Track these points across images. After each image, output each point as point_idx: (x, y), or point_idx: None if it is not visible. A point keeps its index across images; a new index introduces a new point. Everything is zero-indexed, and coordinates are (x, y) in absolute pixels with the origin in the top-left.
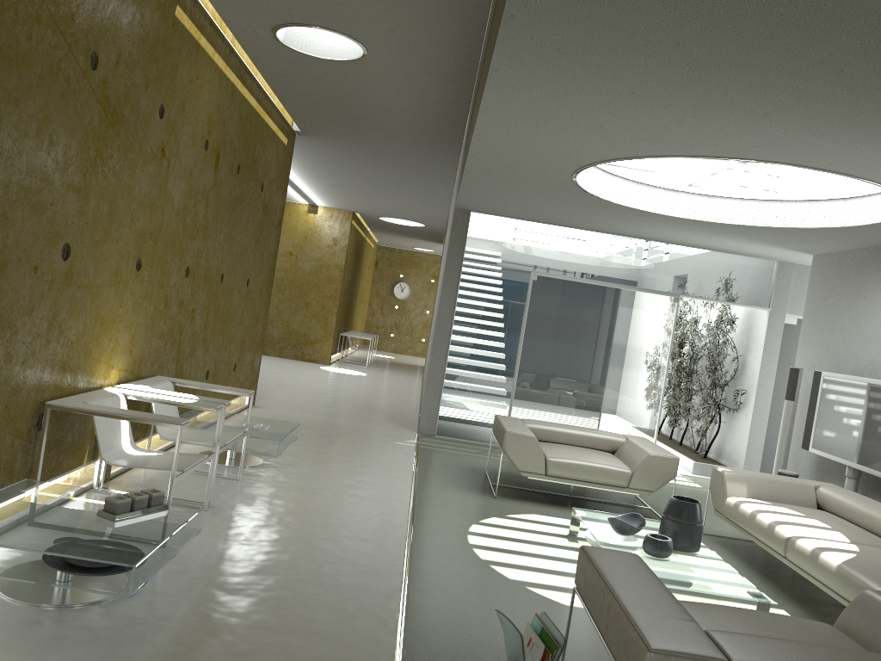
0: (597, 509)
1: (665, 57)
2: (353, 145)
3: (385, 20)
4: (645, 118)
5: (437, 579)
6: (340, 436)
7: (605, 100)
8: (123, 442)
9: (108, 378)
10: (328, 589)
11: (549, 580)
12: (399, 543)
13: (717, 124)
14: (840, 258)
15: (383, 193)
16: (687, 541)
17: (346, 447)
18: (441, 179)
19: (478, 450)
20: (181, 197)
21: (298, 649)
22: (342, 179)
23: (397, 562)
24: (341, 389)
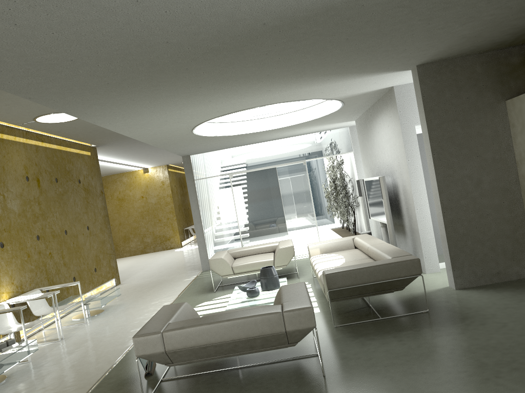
0: None
1: (138, 103)
2: (125, 142)
3: None
4: (175, 114)
5: None
6: (155, 286)
7: (149, 116)
8: (10, 323)
9: (2, 298)
10: (95, 356)
11: None
12: None
13: (202, 107)
14: (360, 120)
15: (167, 153)
16: (270, 285)
17: (154, 291)
18: None
19: None
20: (19, 207)
21: (65, 381)
22: (141, 155)
23: None
24: (177, 259)
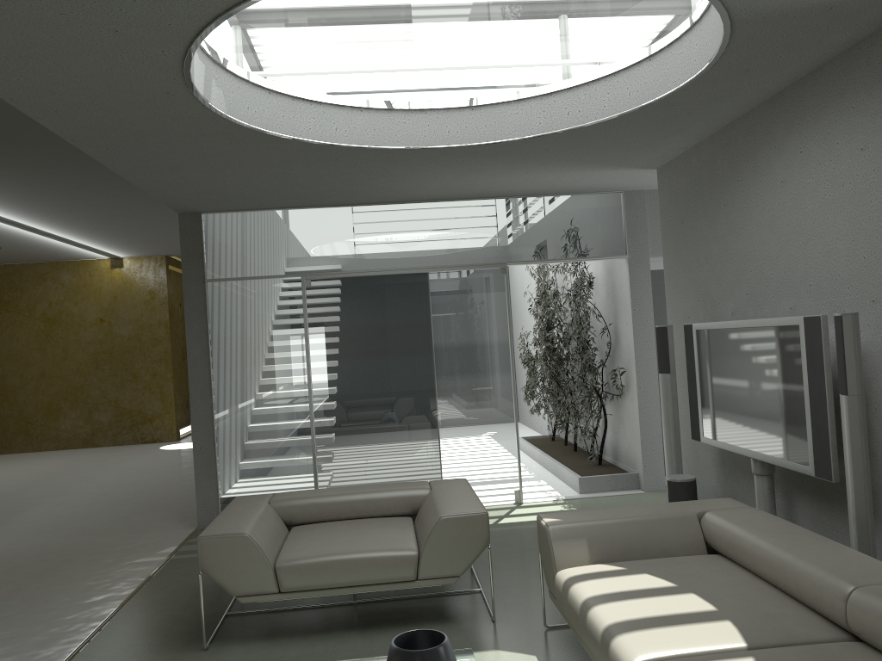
0: (386, 620)
1: None
2: (28, 159)
3: None
4: None
5: None
6: (44, 574)
7: None
8: None
9: None
10: None
11: None
12: None
13: None
14: (687, 162)
15: (161, 222)
16: None
17: (26, 598)
18: None
19: None
20: None
21: None
22: (94, 215)
23: None
24: (152, 476)
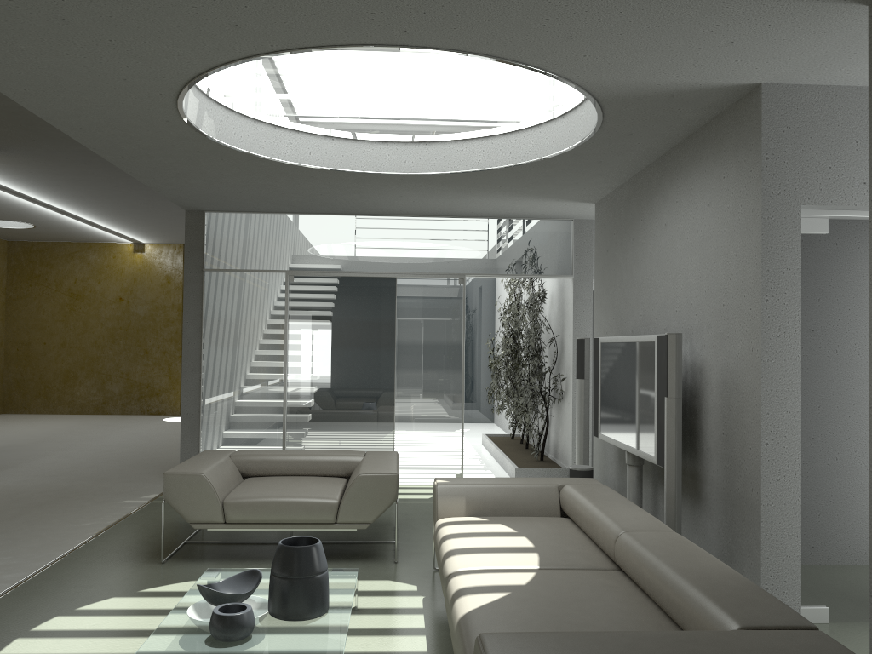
0: None
1: None
2: (62, 154)
3: None
4: None
5: None
6: (45, 505)
7: None
8: None
9: None
10: None
11: None
12: None
13: None
14: (613, 200)
15: (178, 215)
16: (296, 605)
17: (27, 520)
18: None
19: None
20: None
21: None
22: (119, 204)
23: None
24: (150, 441)
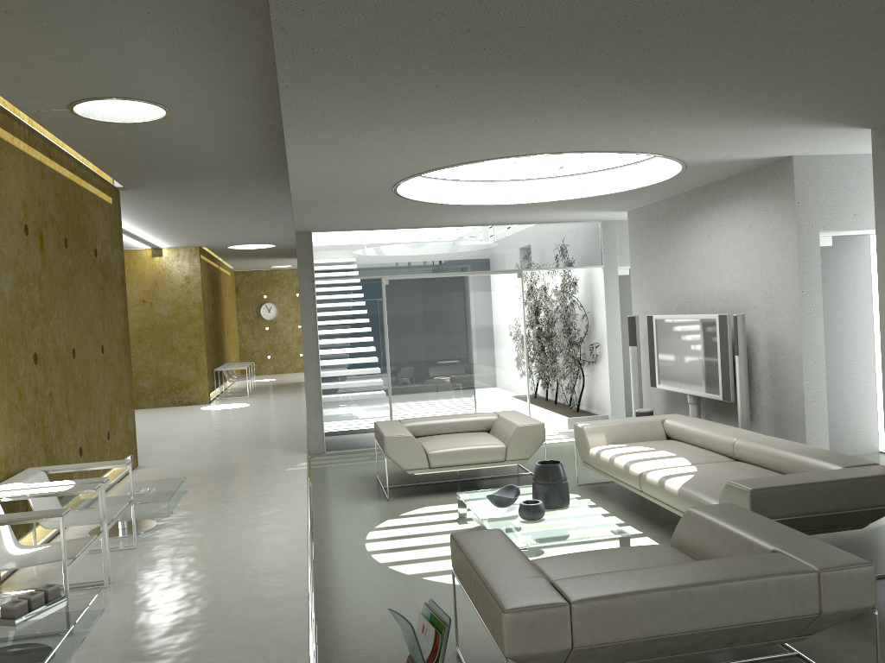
0: (483, 486)
1: (432, 95)
2: (180, 189)
3: (178, 83)
4: (436, 139)
5: (341, 593)
6: (231, 477)
7: (395, 132)
8: (7, 545)
9: None
10: (239, 630)
11: (443, 566)
12: (302, 568)
13: (499, 134)
14: (649, 211)
15: (224, 225)
16: (557, 499)
17: (238, 487)
18: (278, 203)
19: (369, 456)
20: (12, 288)
21: None
22: (179, 220)
23: (302, 587)
24: (225, 427)
